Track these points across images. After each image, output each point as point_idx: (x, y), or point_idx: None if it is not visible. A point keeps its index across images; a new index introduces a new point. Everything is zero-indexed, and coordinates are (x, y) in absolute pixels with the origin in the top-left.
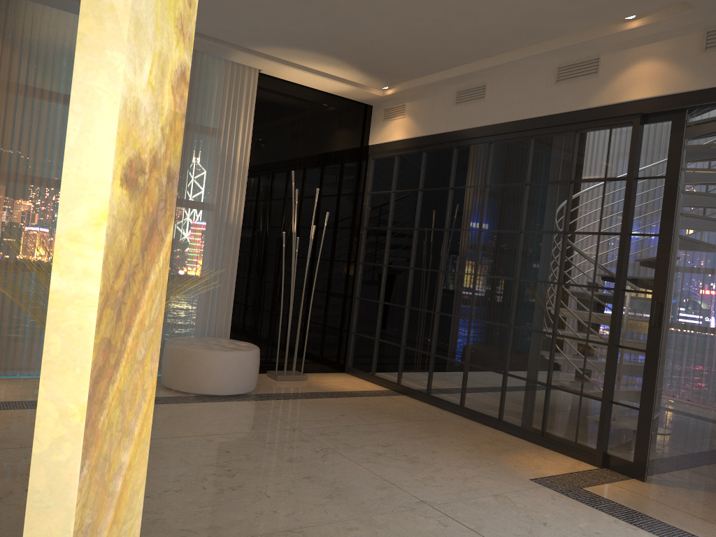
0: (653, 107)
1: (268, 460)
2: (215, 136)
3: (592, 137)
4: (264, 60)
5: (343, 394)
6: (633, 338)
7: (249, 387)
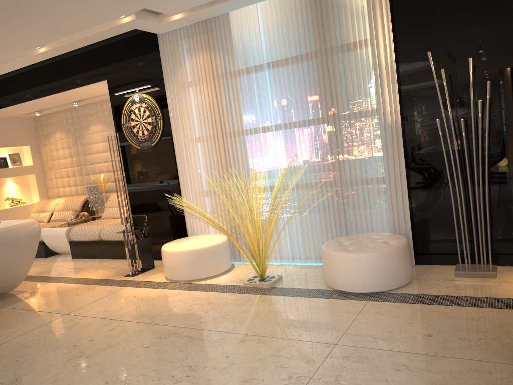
0: None
1: (232, 375)
2: (356, 49)
3: None
4: None
5: (505, 302)
6: None
7: (382, 286)
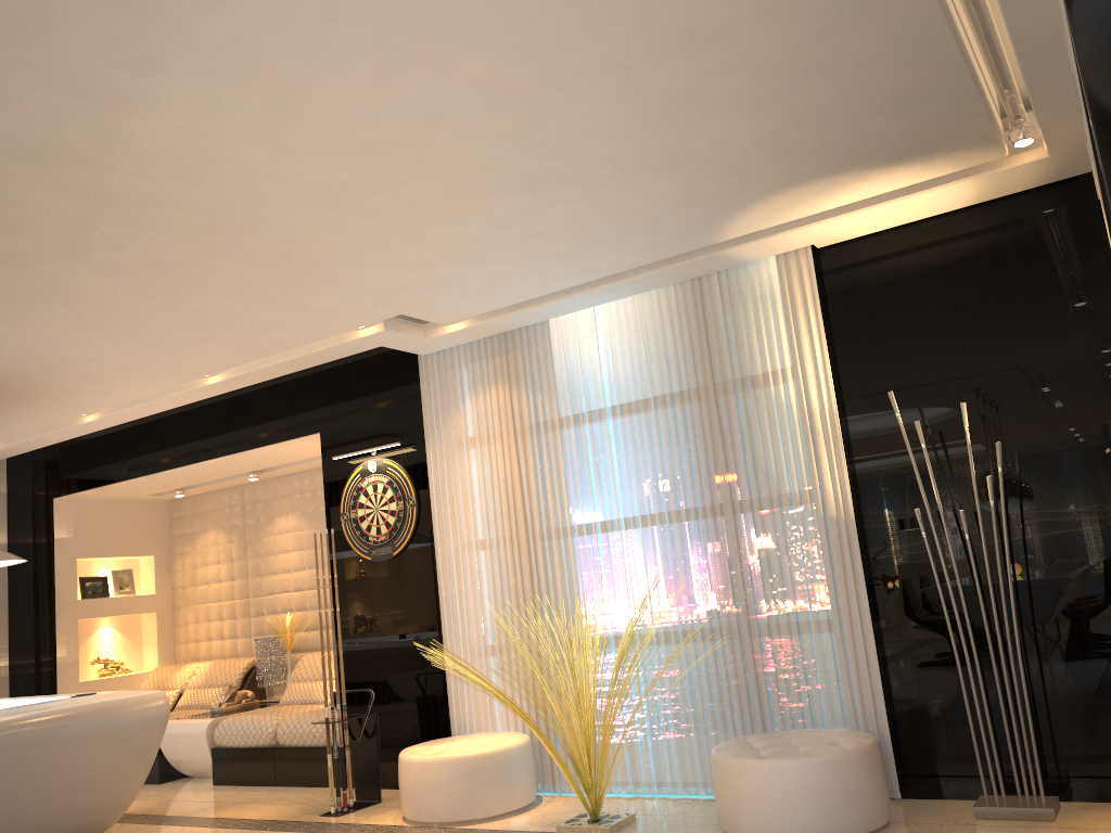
0: None
1: None
2: (768, 384)
3: None
4: (774, 237)
5: None
6: None
7: (827, 830)
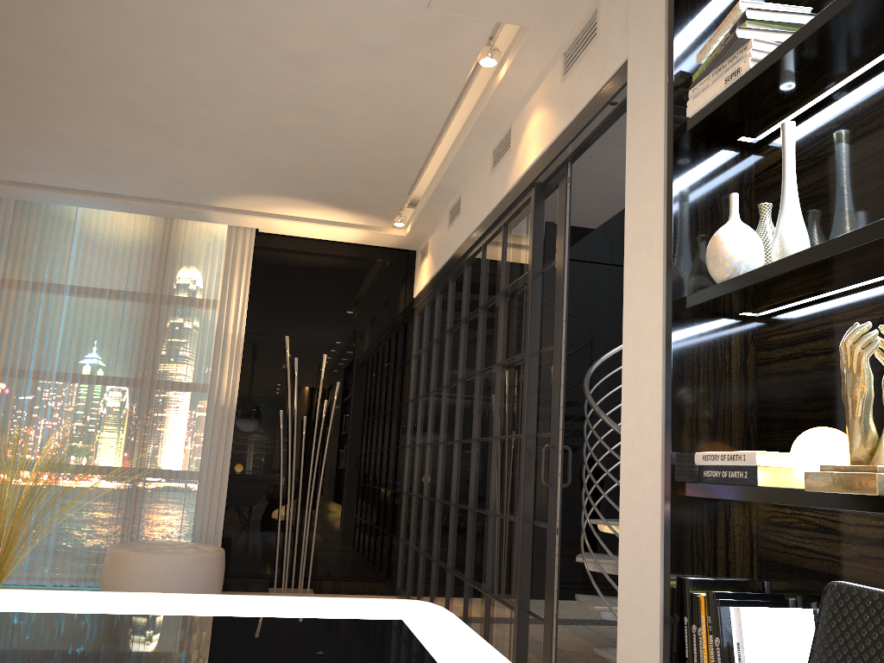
0: (539, 170)
1: None
2: (202, 307)
3: (513, 229)
4: (242, 216)
5: None
6: (541, 508)
7: None
